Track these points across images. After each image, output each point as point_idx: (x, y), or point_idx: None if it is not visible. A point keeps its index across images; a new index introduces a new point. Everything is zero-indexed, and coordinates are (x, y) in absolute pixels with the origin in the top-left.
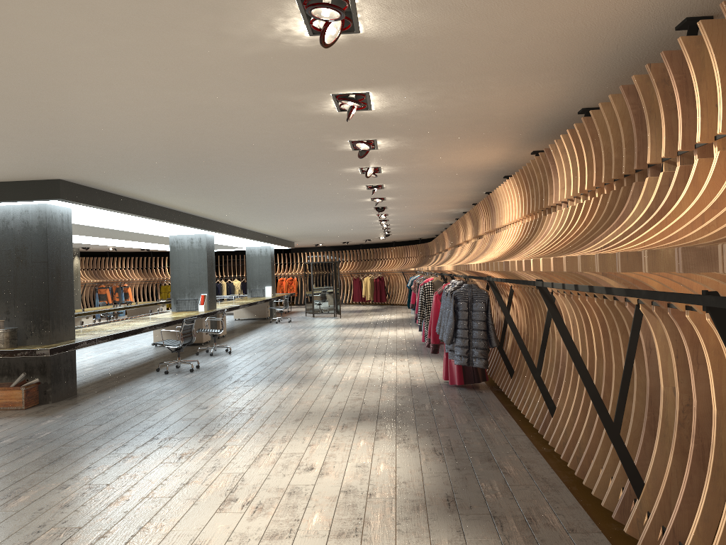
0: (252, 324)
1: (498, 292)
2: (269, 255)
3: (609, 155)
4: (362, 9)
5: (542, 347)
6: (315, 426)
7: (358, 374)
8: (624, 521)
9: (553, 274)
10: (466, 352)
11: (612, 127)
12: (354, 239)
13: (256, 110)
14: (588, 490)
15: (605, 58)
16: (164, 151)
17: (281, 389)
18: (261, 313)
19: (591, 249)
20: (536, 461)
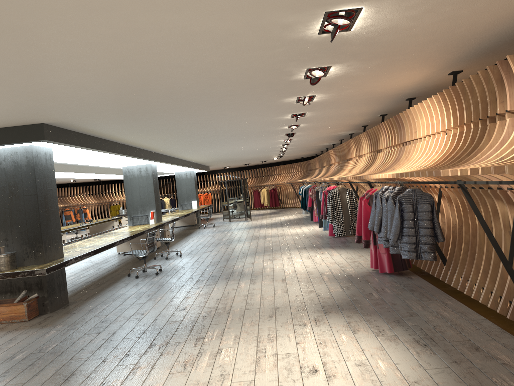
0: (185, 230)
1: (468, 194)
2: (193, 177)
3: None
4: None
5: (512, 241)
6: (290, 322)
7: (295, 267)
8: None
9: None
10: (415, 247)
11: None
12: (254, 161)
13: (243, 36)
14: None
15: None
16: (141, 89)
17: (239, 287)
18: (191, 221)
19: None
20: None
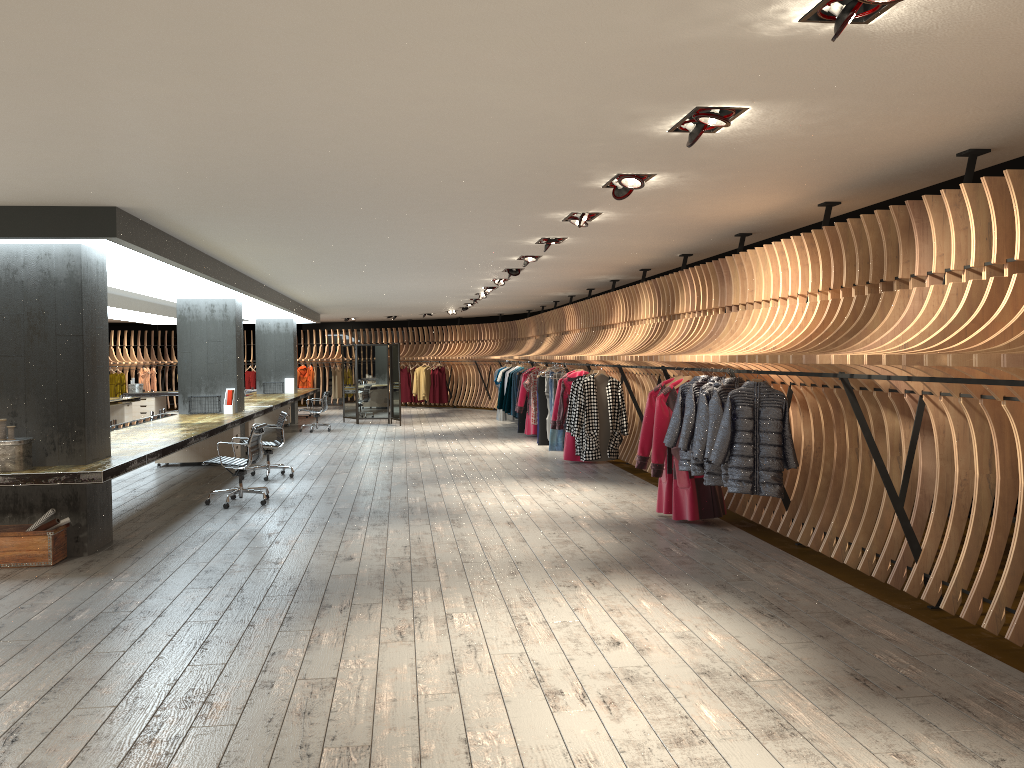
0: (274, 434)
1: (853, 394)
2: (291, 333)
3: None
4: None
5: (906, 469)
6: (550, 582)
7: (523, 506)
8: None
9: (989, 372)
10: (750, 475)
11: None
12: (409, 312)
13: (562, 121)
14: (1016, 657)
15: None
16: (339, 173)
17: (435, 530)
18: None
19: None
20: (910, 622)
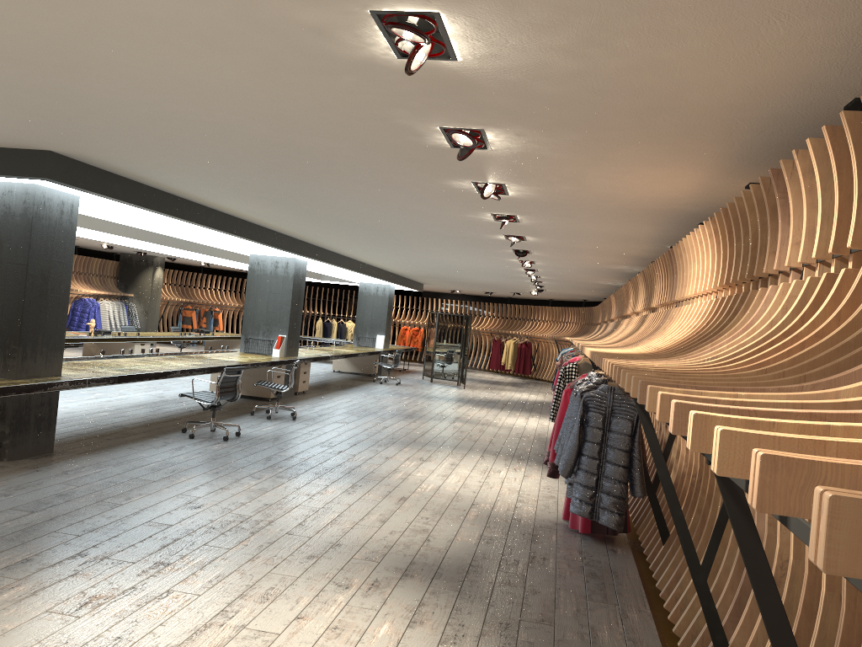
0: (349, 381)
1: (647, 415)
2: (387, 297)
3: None
4: None
5: (716, 529)
6: (329, 576)
7: (444, 483)
8: None
9: None
10: (591, 496)
11: None
12: (498, 290)
13: (252, 39)
14: None
15: None
16: (160, 116)
17: (322, 492)
18: (367, 367)
19: None
20: None
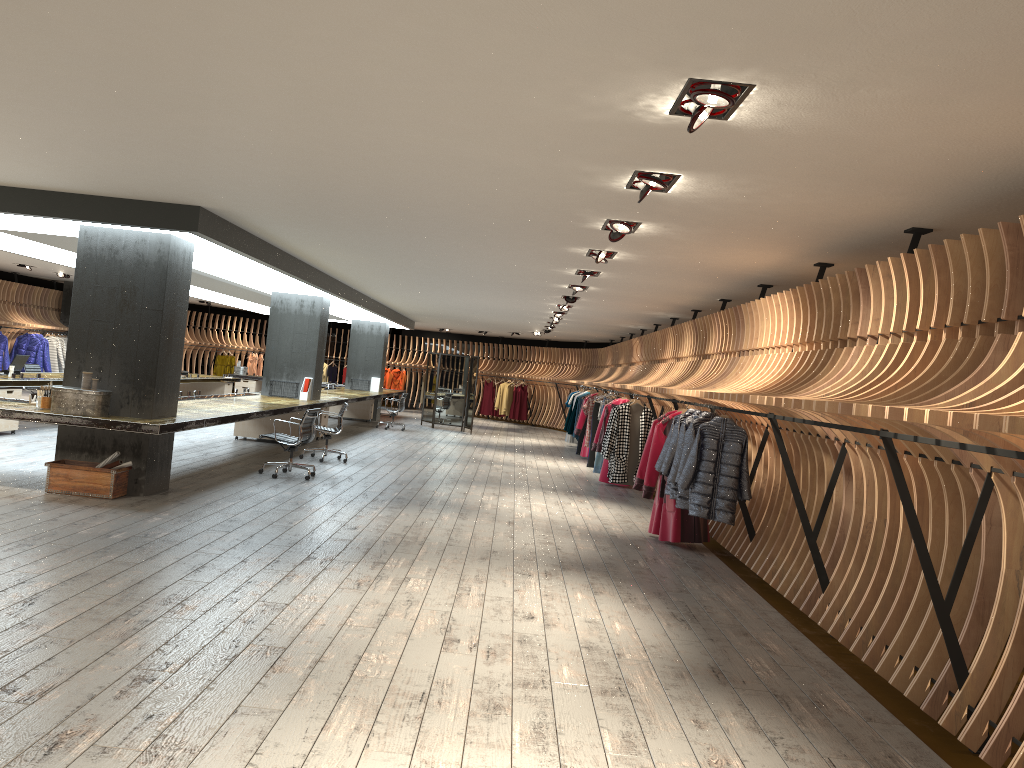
0: (352, 426)
1: (779, 433)
2: (383, 336)
3: (959, 294)
4: (750, 100)
5: (822, 507)
6: (510, 569)
7: (532, 512)
8: (934, 714)
9: (870, 423)
10: (708, 501)
11: (973, 264)
12: (497, 329)
13: (530, 172)
14: (872, 680)
15: (976, 183)
16: (370, 196)
17: (441, 518)
18: (363, 412)
19: (948, 403)
20: (802, 642)
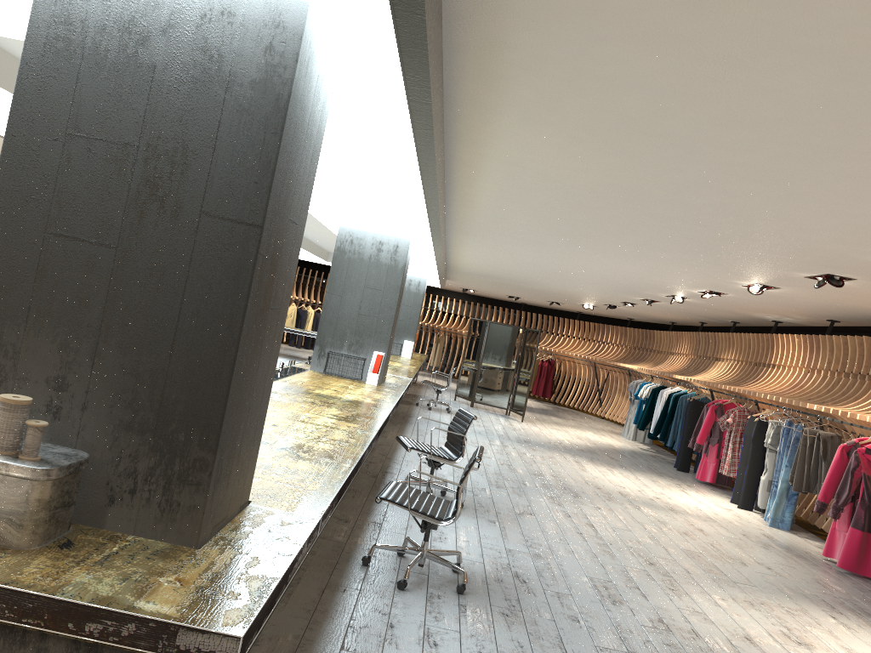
0: None
1: None
2: (422, 293)
3: None
4: None
5: None
6: None
7: None
8: None
9: None
10: None
11: None
12: (538, 297)
13: None
14: None
15: None
16: None
17: None
18: None
19: None
20: None
